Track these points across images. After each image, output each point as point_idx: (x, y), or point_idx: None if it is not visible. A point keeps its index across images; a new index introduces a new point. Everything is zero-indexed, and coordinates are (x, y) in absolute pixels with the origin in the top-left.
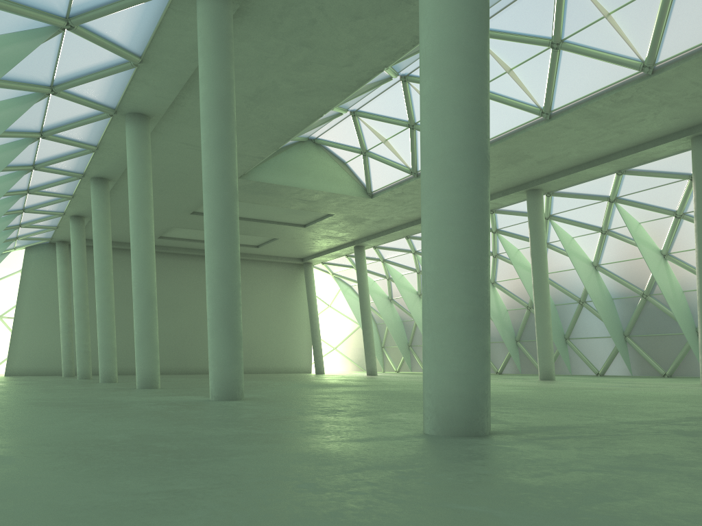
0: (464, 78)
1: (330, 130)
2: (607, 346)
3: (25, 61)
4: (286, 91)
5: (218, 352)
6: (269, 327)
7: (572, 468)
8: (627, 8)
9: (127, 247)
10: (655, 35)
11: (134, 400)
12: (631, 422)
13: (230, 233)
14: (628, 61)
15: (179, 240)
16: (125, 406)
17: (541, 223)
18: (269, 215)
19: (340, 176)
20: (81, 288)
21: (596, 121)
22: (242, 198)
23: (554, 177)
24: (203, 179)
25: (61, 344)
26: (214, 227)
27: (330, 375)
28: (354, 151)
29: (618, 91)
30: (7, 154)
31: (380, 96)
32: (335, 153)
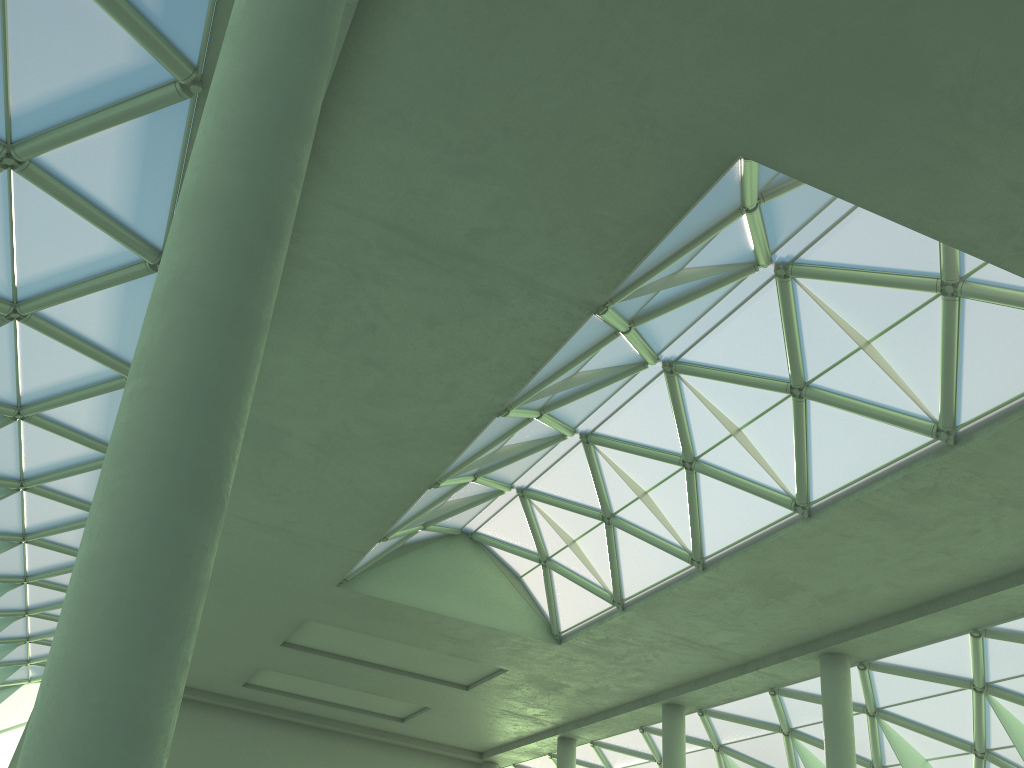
0: (180, 331)
1: (493, 519)
2: None
3: None
4: (367, 438)
5: None
6: None
7: None
8: (894, 333)
9: (197, 697)
10: (943, 378)
11: None
12: None
13: None
14: (912, 420)
15: (277, 692)
16: None
17: (844, 720)
18: (404, 660)
19: (508, 599)
20: None
21: (892, 527)
22: (352, 623)
23: (860, 632)
24: None
25: None
26: None
27: None
28: (529, 558)
29: (907, 472)
30: None
31: (557, 466)
32: (503, 558)
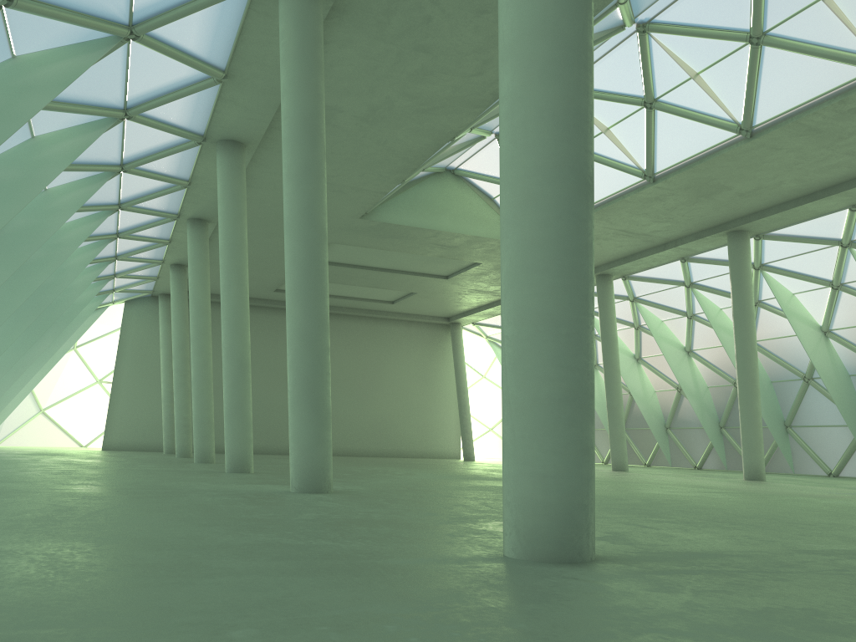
0: (553, 71)
1: (472, 158)
2: (843, 438)
3: (88, 80)
4: (405, 109)
5: (299, 432)
6: (408, 400)
7: (654, 628)
8: None
9: None
10: None
11: (201, 488)
12: (813, 552)
13: (316, 285)
14: (855, 57)
15: None
16: (178, 496)
17: (746, 275)
18: (402, 264)
19: (486, 215)
20: (181, 350)
21: (815, 139)
22: (367, 243)
23: (763, 215)
24: (284, 217)
25: (162, 415)
26: (296, 277)
27: (479, 463)
28: None
29: (843, 98)
30: (84, 191)
31: None
32: (480, 186)
